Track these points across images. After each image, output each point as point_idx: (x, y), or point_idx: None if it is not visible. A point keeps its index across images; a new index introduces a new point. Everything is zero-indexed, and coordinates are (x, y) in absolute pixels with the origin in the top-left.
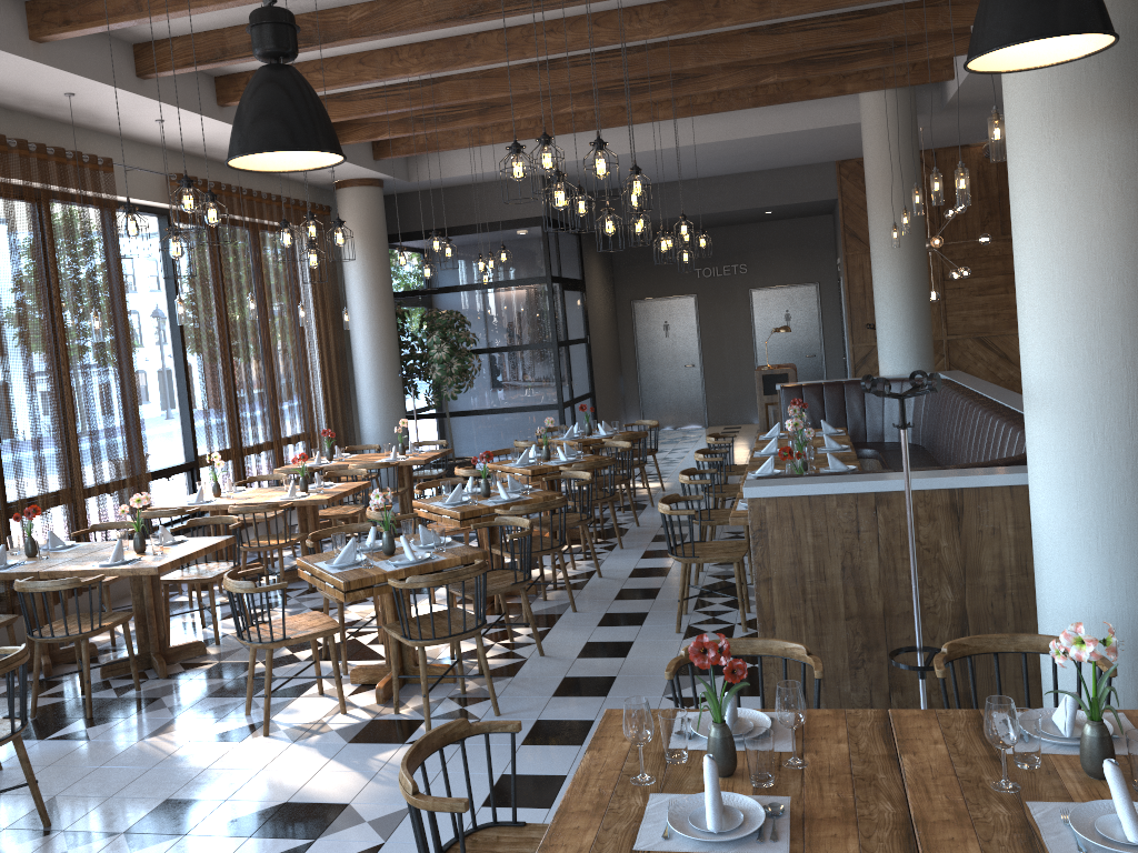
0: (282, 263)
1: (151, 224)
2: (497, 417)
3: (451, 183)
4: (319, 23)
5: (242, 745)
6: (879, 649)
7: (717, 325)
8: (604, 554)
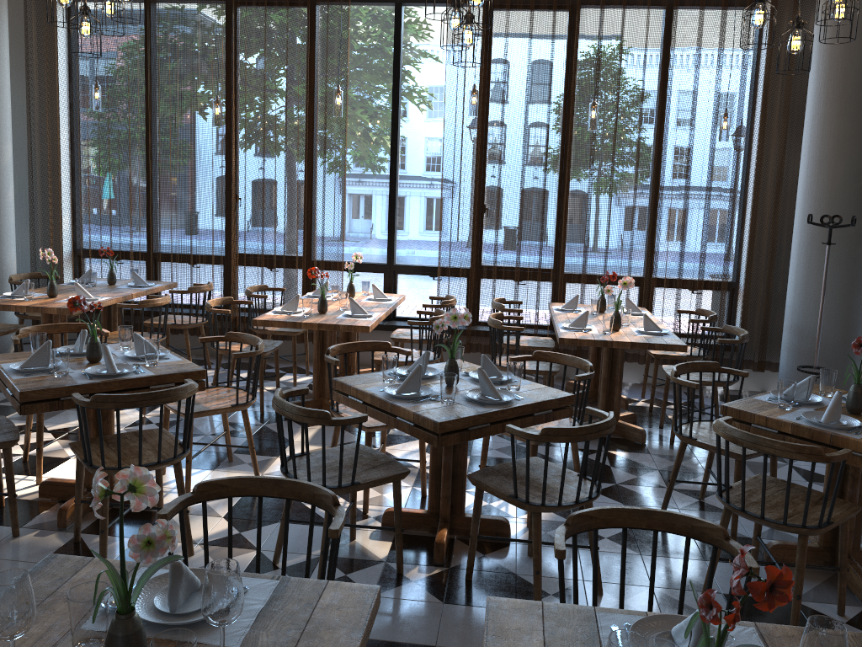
0: (660, 49)
1: None
2: None
3: None
4: None
5: None
6: None
7: None
8: None
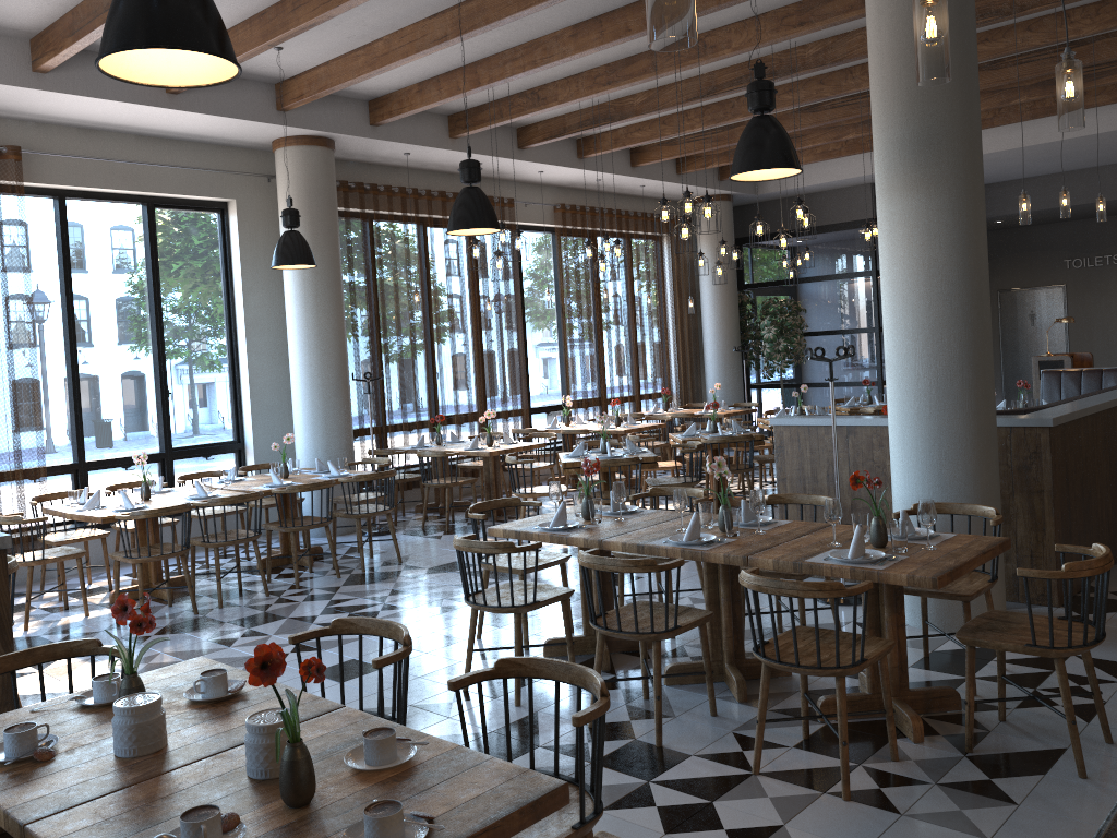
0: (644, 263)
1: (546, 239)
2: (826, 389)
3: (794, 193)
4: (617, 107)
5: None
6: None
7: (1086, 316)
8: None
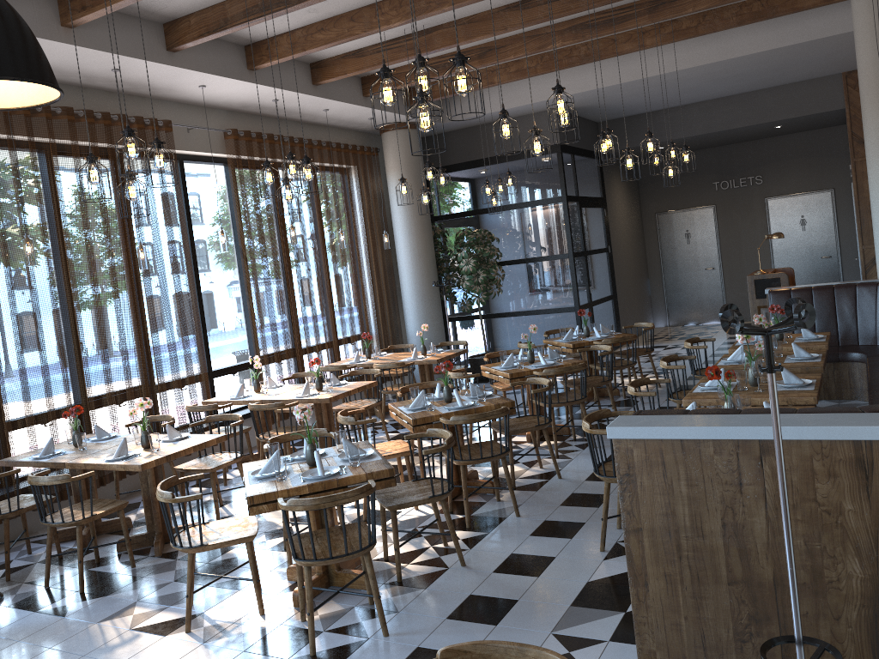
0: (332, 197)
1: (218, 171)
2: (523, 318)
3: (479, 122)
4: None
5: (163, 641)
6: (770, 623)
7: (735, 232)
8: (575, 453)
